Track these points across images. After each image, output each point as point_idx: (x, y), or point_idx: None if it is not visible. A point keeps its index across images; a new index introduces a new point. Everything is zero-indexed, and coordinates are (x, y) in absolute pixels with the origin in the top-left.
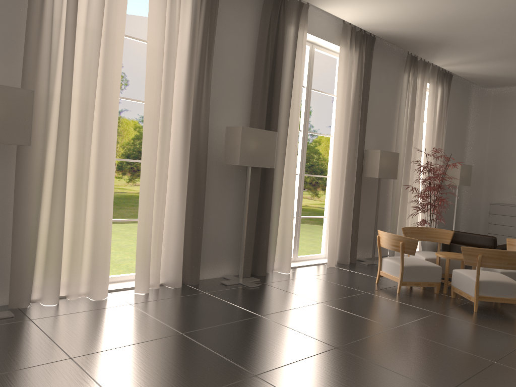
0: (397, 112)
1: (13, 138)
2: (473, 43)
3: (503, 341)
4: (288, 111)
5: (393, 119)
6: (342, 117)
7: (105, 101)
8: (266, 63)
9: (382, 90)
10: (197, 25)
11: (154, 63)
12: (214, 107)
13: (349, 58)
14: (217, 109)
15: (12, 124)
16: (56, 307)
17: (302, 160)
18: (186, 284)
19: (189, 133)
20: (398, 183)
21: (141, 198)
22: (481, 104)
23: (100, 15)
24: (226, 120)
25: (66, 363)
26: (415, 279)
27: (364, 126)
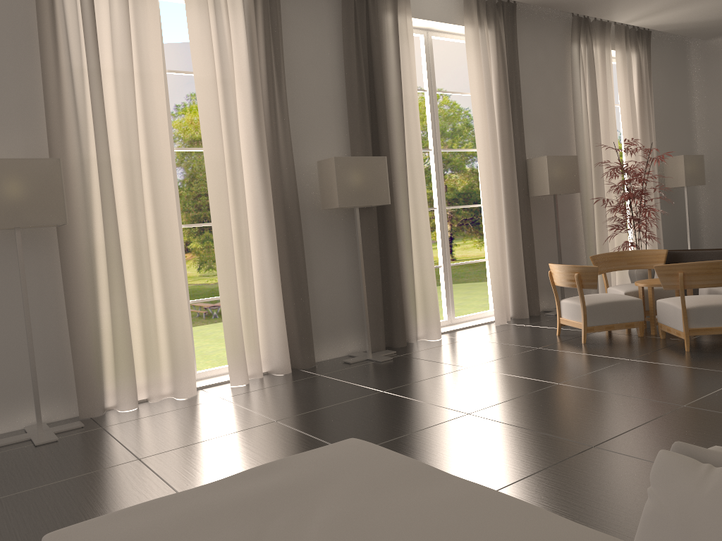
0: (572, 100)
1: (45, 218)
2: None
3: (710, 381)
4: (402, 126)
5: (566, 111)
6: (483, 120)
7: (152, 156)
8: (360, 69)
9: (542, 74)
10: (255, 40)
11: (207, 98)
12: (299, 139)
13: (481, 39)
14: (304, 141)
15: (41, 202)
16: (134, 411)
17: (439, 188)
18: (298, 369)
19: (268, 177)
20: (589, 198)
21: (219, 268)
22: (707, 64)
23: (127, 53)
24: (318, 153)
25: (132, 464)
26: (605, 322)
27: (520, 128)
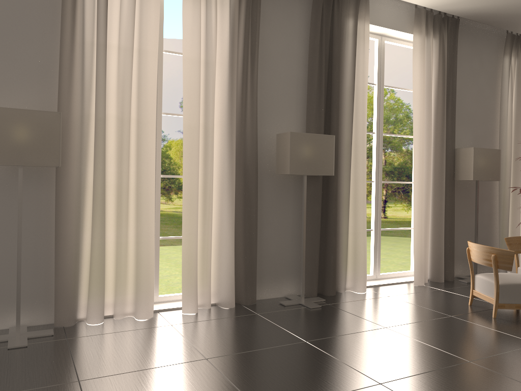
0: (499, 102)
1: (42, 159)
2: None
3: None
4: (351, 111)
5: (493, 111)
6: (421, 113)
7: (140, 117)
8: (321, 62)
9: (476, 79)
10: (236, 31)
11: (191, 75)
12: (264, 114)
13: (427, 46)
14: (268, 116)
15: (41, 146)
16: (98, 326)
17: (378, 165)
18: (240, 305)
19: (233, 143)
20: (506, 186)
21: (184, 214)
22: None
23: (130, 32)
24: (278, 127)
25: (70, 386)
26: (516, 301)
27: (452, 122)
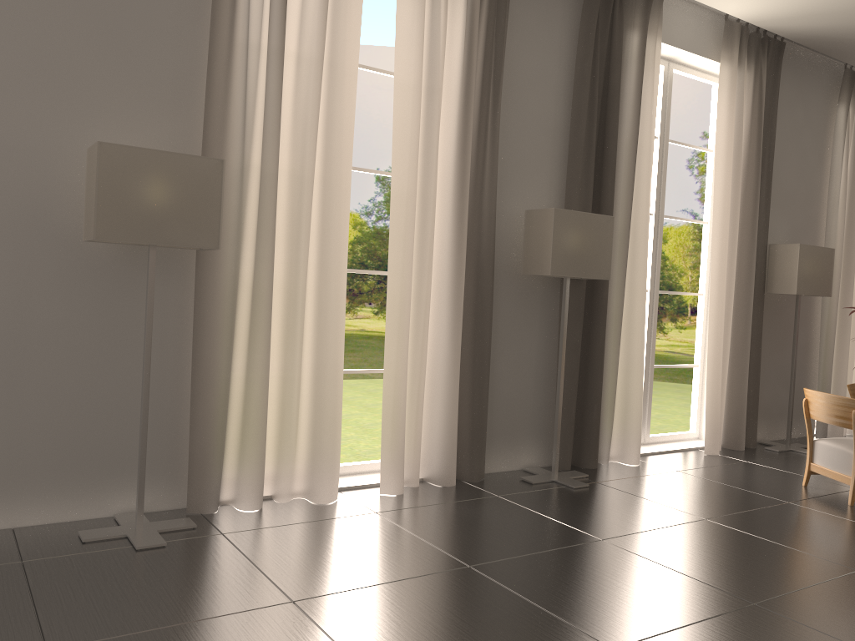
0: (827, 176)
1: (193, 237)
2: None
3: None
4: (632, 179)
5: (819, 189)
6: (727, 187)
7: (329, 174)
8: (592, 98)
9: (798, 137)
10: (476, 40)
11: (407, 107)
12: (505, 177)
13: (738, 81)
14: (510, 181)
15: (192, 215)
16: (258, 513)
17: (654, 266)
18: (462, 481)
19: (465, 222)
20: (832, 304)
21: (388, 334)
22: None
23: (320, 32)
24: (524, 200)
25: (286, 610)
26: None
27: (766, 203)
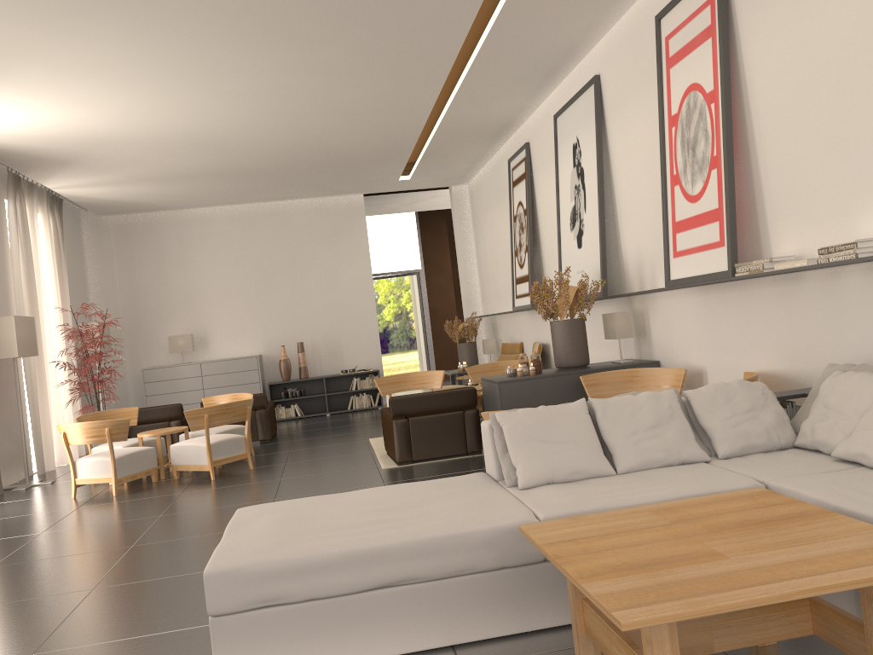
0: (8, 258)
1: None
2: (111, 163)
3: (264, 487)
4: None
5: (5, 269)
6: None
7: None
8: None
9: None
10: None
11: None
12: None
13: None
14: None
15: None
16: None
17: None
18: None
19: None
20: (31, 362)
21: None
22: (100, 238)
23: None
24: None
25: None
26: (131, 472)
27: None
